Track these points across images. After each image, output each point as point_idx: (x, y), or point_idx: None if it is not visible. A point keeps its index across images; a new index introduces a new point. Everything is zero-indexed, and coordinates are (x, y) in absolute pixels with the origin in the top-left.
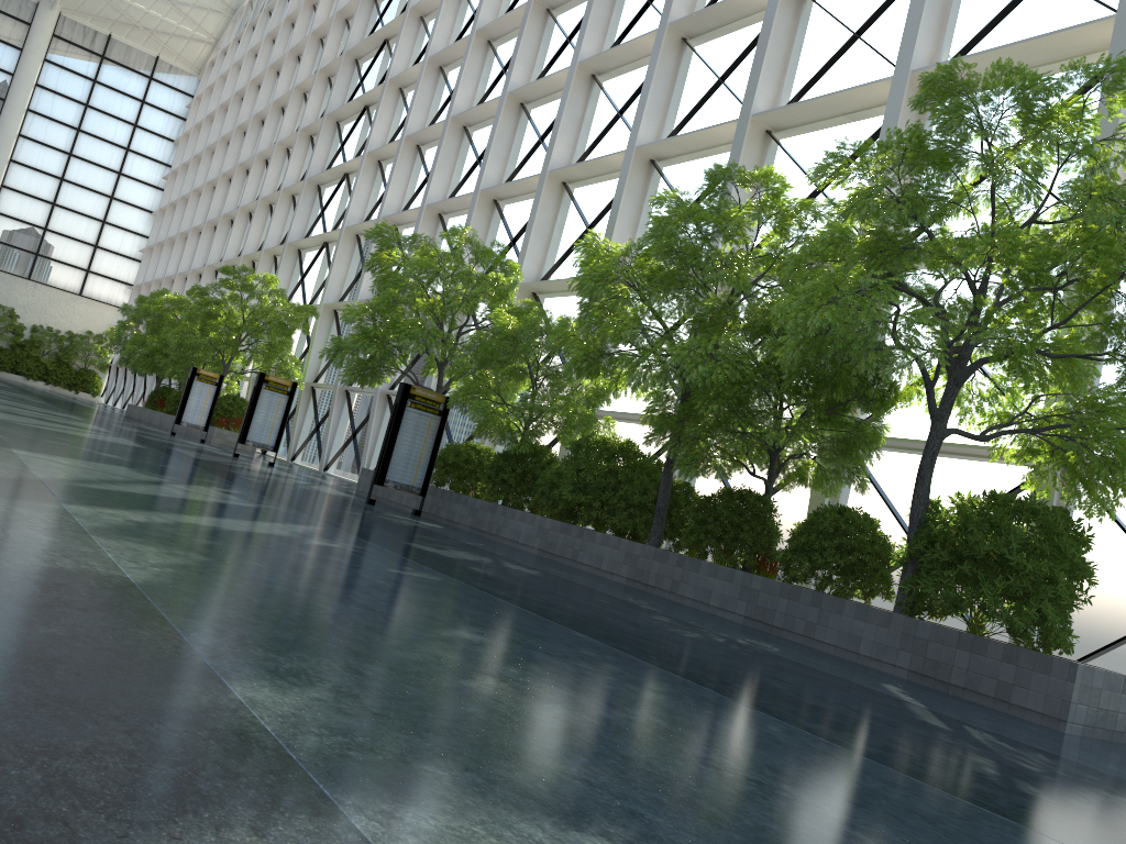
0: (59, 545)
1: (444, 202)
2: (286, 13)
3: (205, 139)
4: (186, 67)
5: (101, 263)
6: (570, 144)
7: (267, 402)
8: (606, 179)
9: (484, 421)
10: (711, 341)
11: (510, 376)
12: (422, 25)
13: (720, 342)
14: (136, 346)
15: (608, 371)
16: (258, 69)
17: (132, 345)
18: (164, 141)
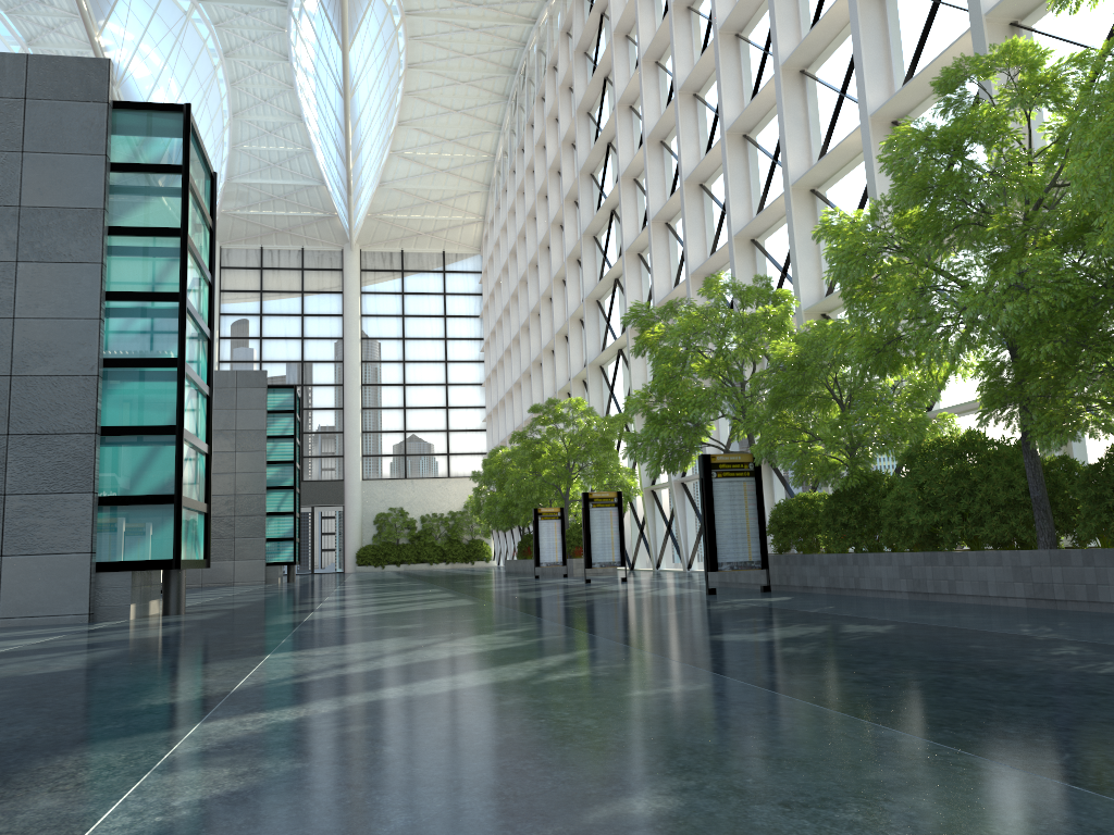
0: (43, 814)
1: (705, 264)
2: (525, 165)
3: (500, 303)
4: (468, 250)
5: (456, 443)
6: (803, 149)
7: (599, 520)
8: (854, 166)
9: (796, 466)
10: (1011, 268)
11: (809, 407)
12: (634, 113)
13: (1023, 265)
14: (491, 506)
15: (914, 360)
16: (520, 223)
17: (487, 506)
18: (471, 319)
